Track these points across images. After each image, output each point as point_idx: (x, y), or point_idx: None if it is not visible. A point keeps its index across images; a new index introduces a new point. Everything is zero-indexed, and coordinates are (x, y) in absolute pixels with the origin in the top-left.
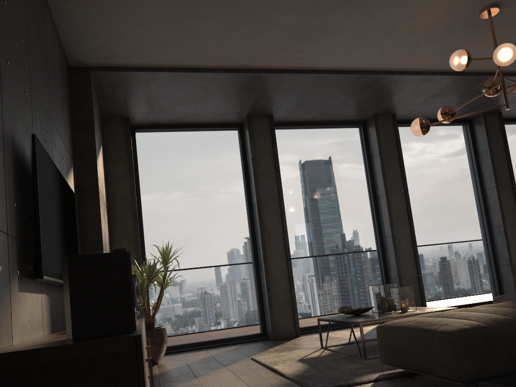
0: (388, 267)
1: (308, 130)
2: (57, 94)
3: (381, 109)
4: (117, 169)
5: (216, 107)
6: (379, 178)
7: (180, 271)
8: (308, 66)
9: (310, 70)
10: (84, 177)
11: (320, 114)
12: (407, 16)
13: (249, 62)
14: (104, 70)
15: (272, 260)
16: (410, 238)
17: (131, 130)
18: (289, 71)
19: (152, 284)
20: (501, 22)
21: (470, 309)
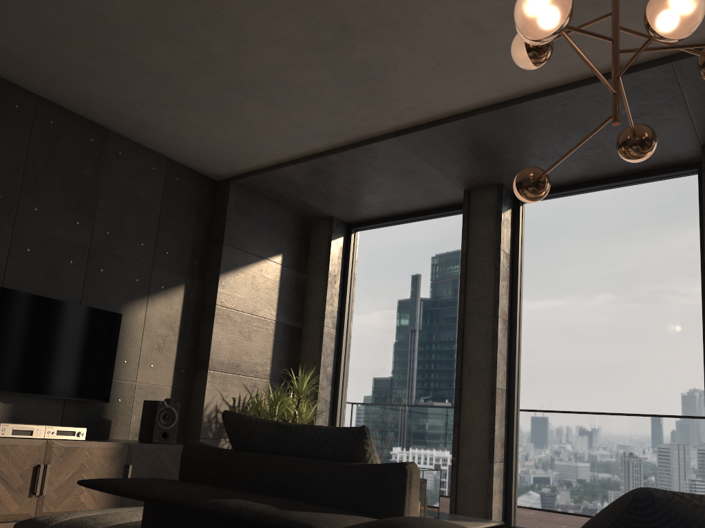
0: None
1: (583, 196)
2: (132, 220)
3: None
4: (316, 278)
5: (406, 189)
6: None
7: (373, 407)
8: (441, 112)
9: (453, 115)
10: (208, 293)
11: (582, 166)
12: None
13: (358, 131)
14: (240, 178)
15: (469, 408)
16: None
17: (347, 229)
18: (422, 127)
19: (343, 418)
20: None
21: None
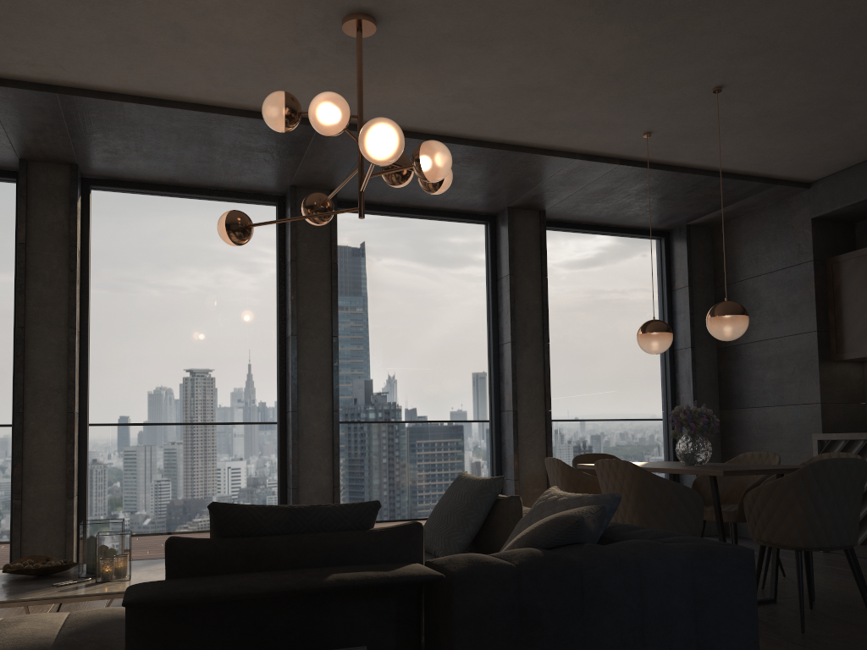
0: (287, 466)
1: (166, 200)
2: None
3: (299, 179)
4: None
5: None
6: (288, 304)
7: None
8: (66, 80)
9: (79, 88)
10: None
11: (179, 173)
12: (193, 10)
13: None
14: None
15: (37, 438)
16: (331, 419)
17: None
18: (30, 86)
19: None
20: (407, 49)
21: (5, 627)
